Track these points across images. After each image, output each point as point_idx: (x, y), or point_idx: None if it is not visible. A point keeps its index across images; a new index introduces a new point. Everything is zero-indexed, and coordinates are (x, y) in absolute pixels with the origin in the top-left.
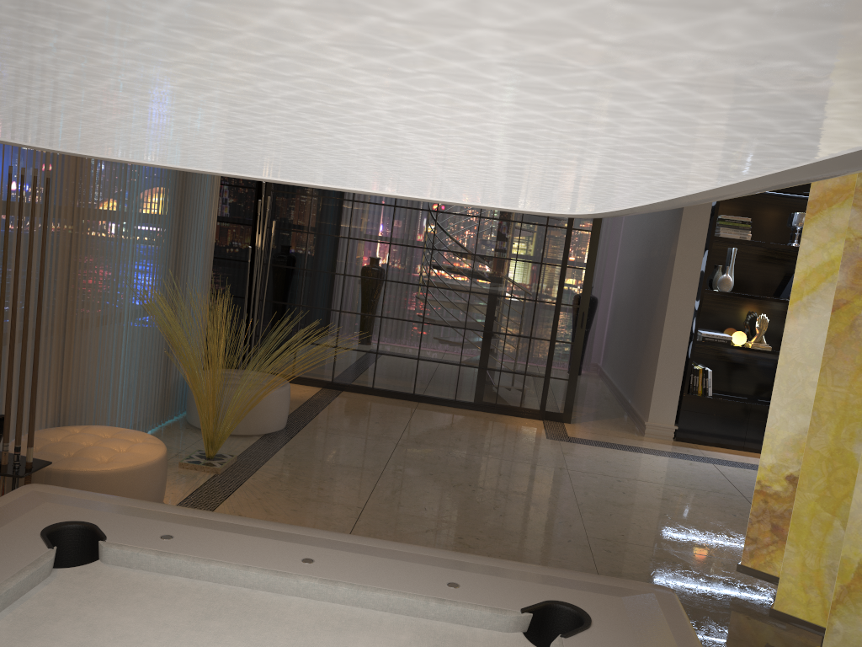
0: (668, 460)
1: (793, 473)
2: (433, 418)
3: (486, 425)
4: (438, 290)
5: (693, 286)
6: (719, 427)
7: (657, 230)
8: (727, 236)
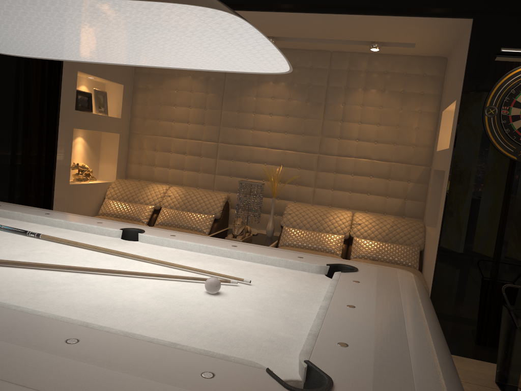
0: None
1: None
2: None
3: None
4: None
5: None
6: None
7: None
8: None
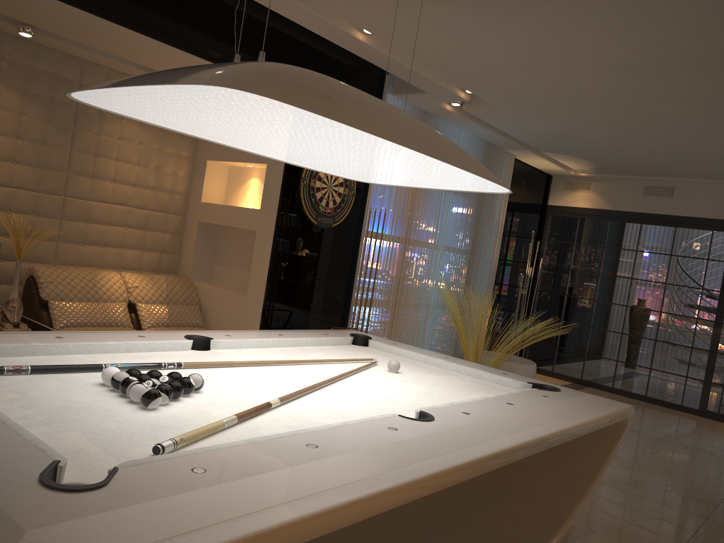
0: None
1: None
2: (654, 412)
3: (701, 424)
4: (669, 315)
5: None
6: None
7: None
8: None
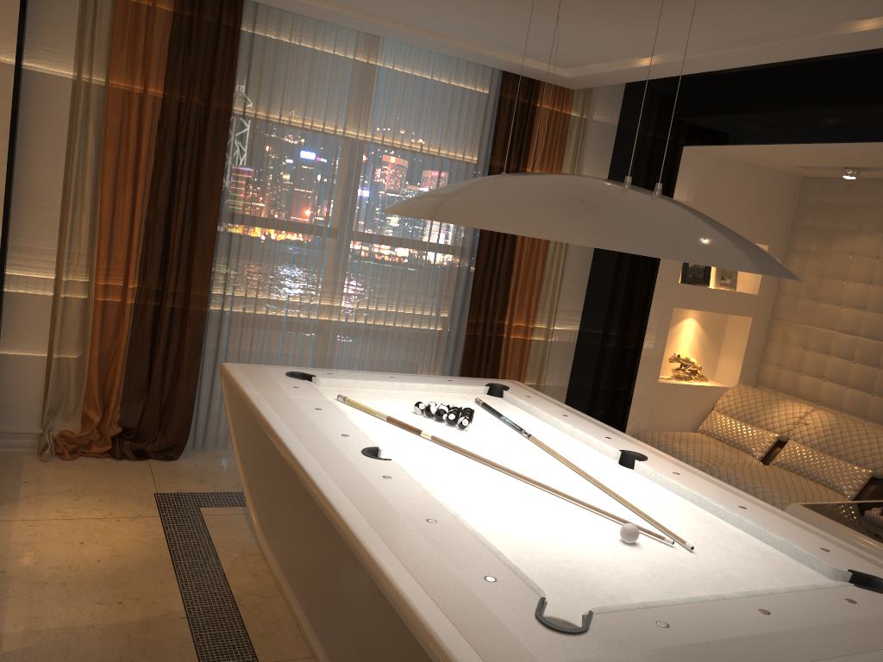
0: None
1: None
2: None
3: None
4: None
5: None
6: None
7: None
8: None
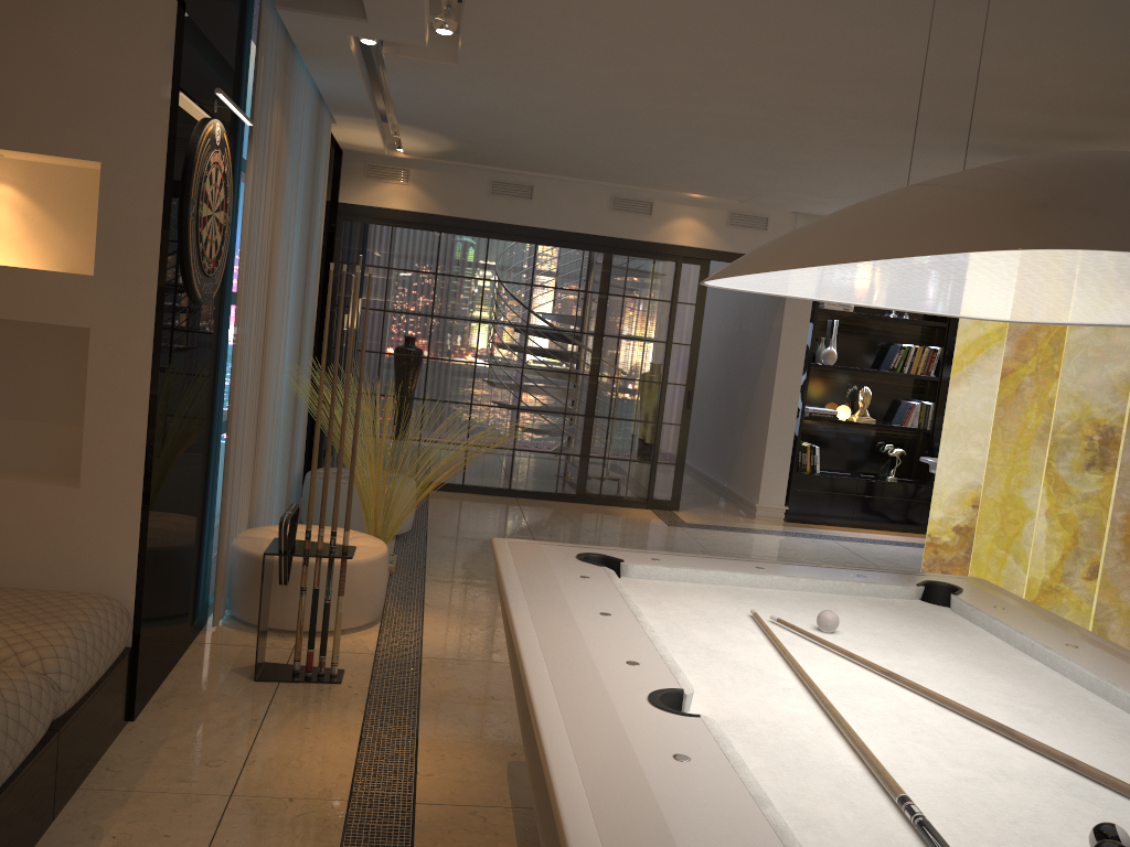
0: (791, 539)
1: (959, 524)
2: (544, 512)
3: (602, 516)
4: (534, 372)
5: (799, 360)
6: (828, 505)
7: (748, 301)
8: (831, 308)
